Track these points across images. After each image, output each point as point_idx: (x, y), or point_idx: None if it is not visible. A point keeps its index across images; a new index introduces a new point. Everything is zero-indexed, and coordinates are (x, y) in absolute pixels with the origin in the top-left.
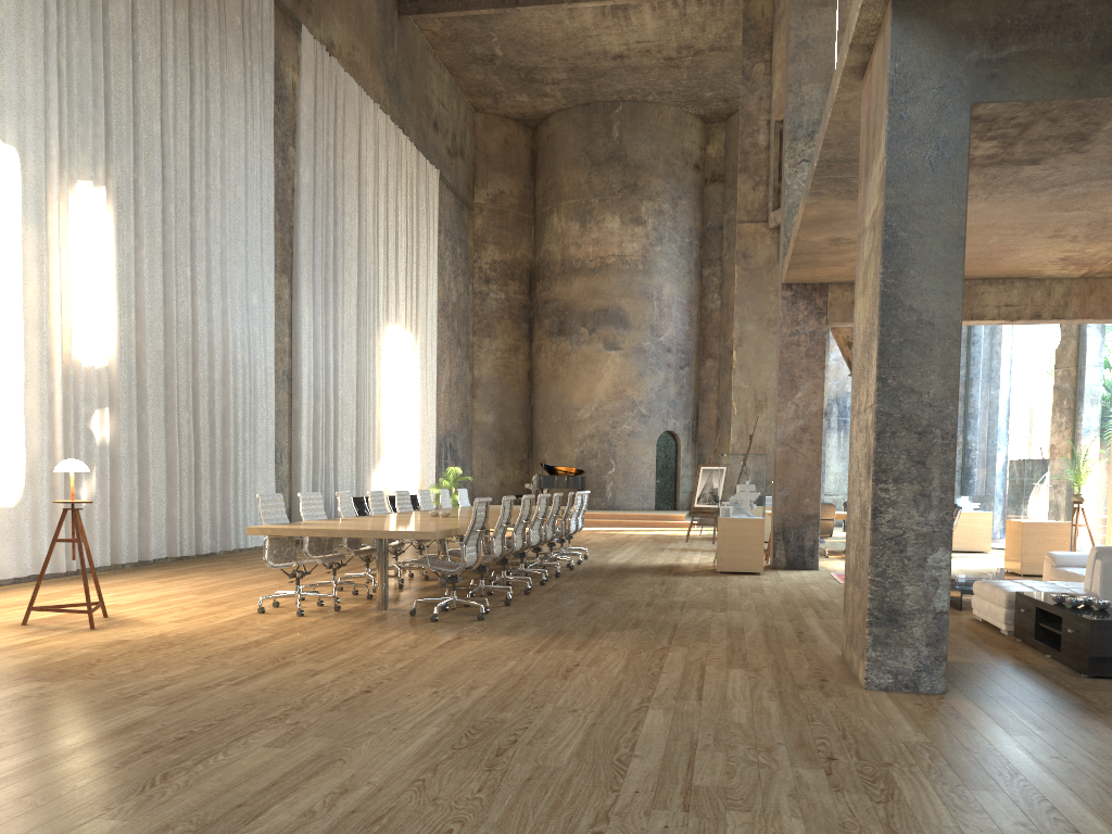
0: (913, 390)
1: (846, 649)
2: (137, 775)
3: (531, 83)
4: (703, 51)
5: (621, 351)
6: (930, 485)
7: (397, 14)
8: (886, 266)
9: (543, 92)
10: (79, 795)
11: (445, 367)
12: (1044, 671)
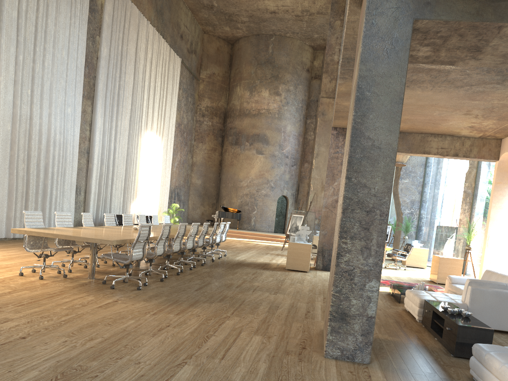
0: (366, 186)
1: (324, 328)
2: None
3: (231, 21)
4: (313, 14)
5: (264, 155)
6: (371, 243)
7: None
8: (356, 111)
9: (237, 27)
10: None
11: (178, 155)
12: (431, 350)
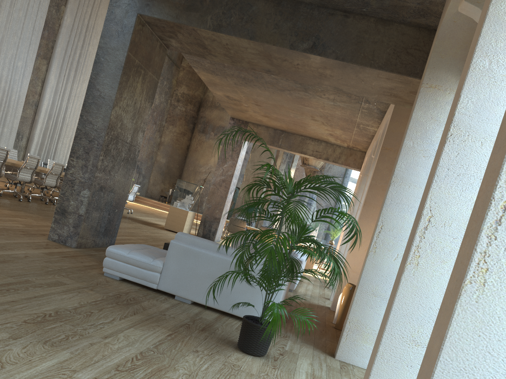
0: (91, 123)
1: None
2: None
3: None
4: None
5: None
6: (88, 163)
7: None
8: (93, 70)
9: None
10: None
11: None
12: None
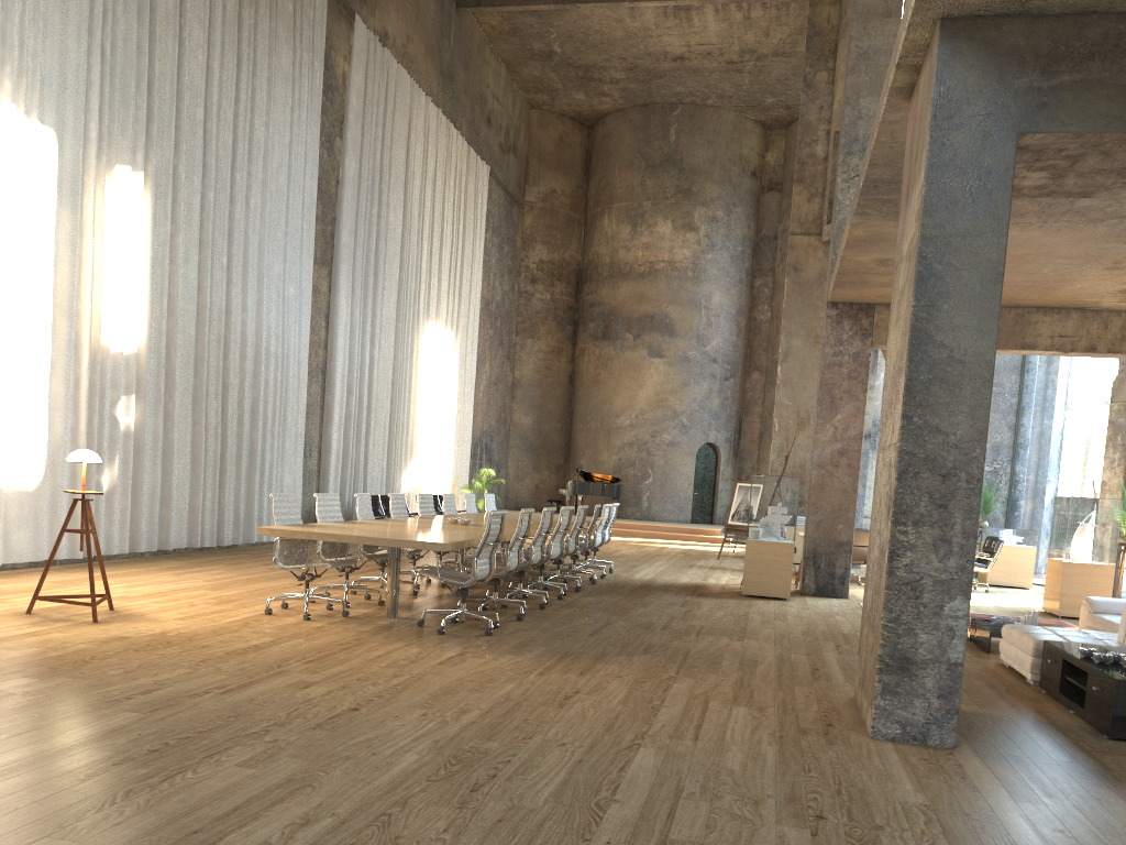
0: (940, 430)
1: (858, 693)
2: (99, 790)
3: (589, 81)
4: (766, 56)
5: (665, 359)
6: (951, 531)
7: (456, 6)
8: (918, 299)
9: (601, 91)
10: (36, 809)
11: (485, 366)
12: (1064, 729)
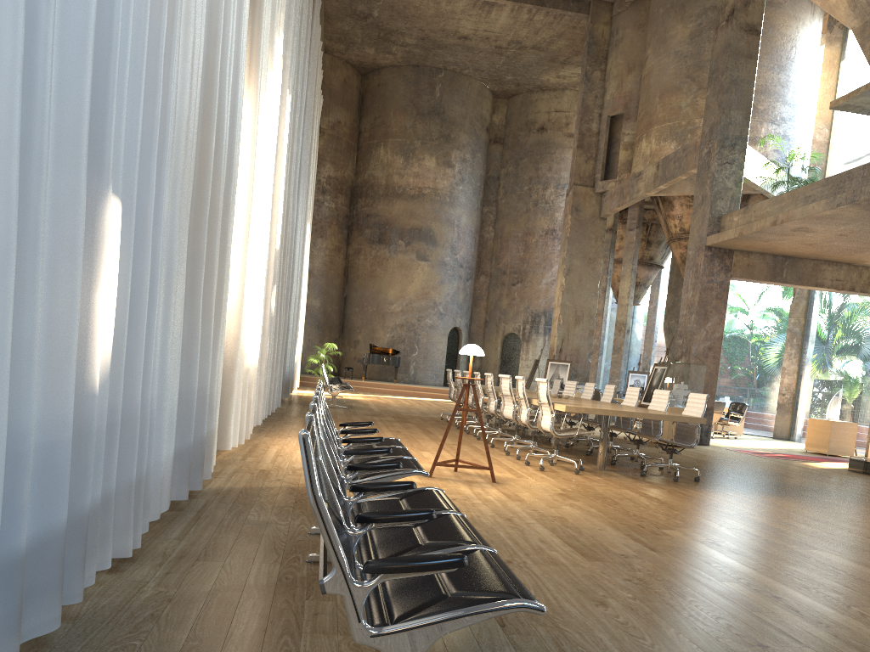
0: None
1: None
2: None
3: (385, 41)
4: (526, 47)
5: (429, 262)
6: None
7: None
8: None
9: (389, 50)
10: None
11: None
12: None
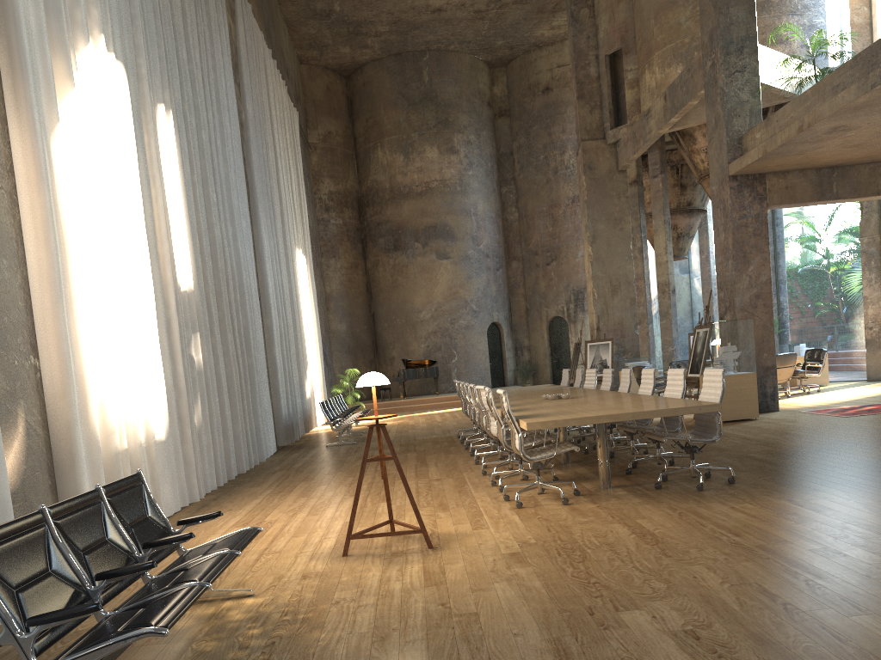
0: None
1: None
2: None
3: (356, 35)
4: (507, 4)
5: (451, 259)
6: None
7: None
8: None
9: (364, 44)
10: None
11: (315, 285)
12: None
